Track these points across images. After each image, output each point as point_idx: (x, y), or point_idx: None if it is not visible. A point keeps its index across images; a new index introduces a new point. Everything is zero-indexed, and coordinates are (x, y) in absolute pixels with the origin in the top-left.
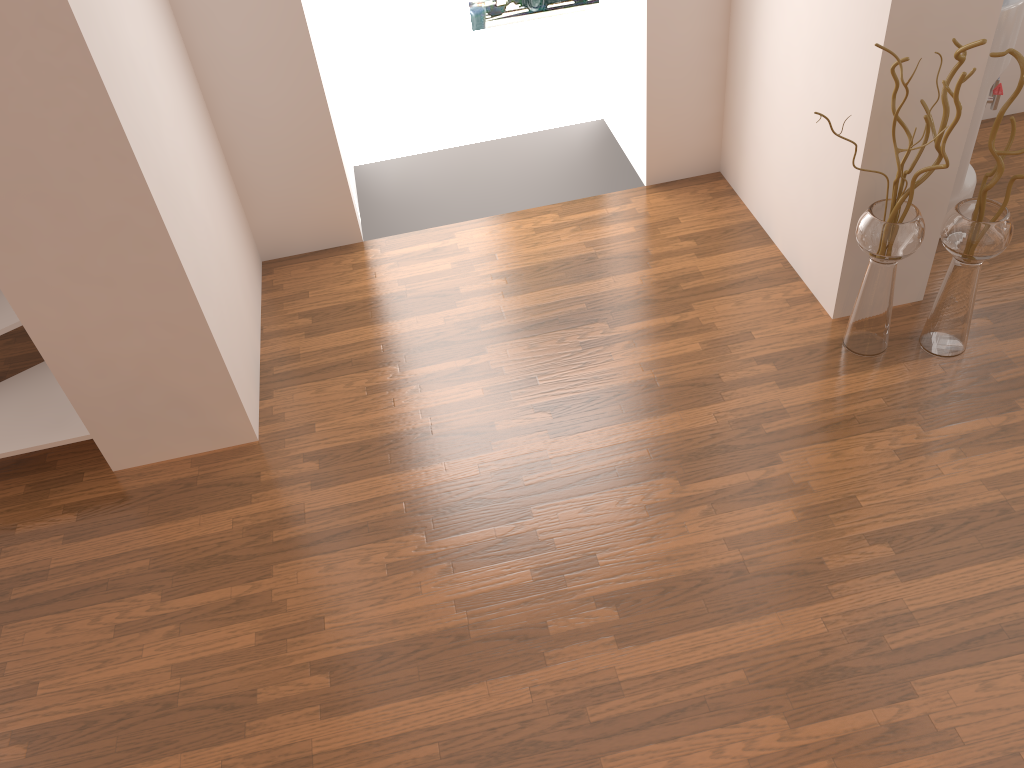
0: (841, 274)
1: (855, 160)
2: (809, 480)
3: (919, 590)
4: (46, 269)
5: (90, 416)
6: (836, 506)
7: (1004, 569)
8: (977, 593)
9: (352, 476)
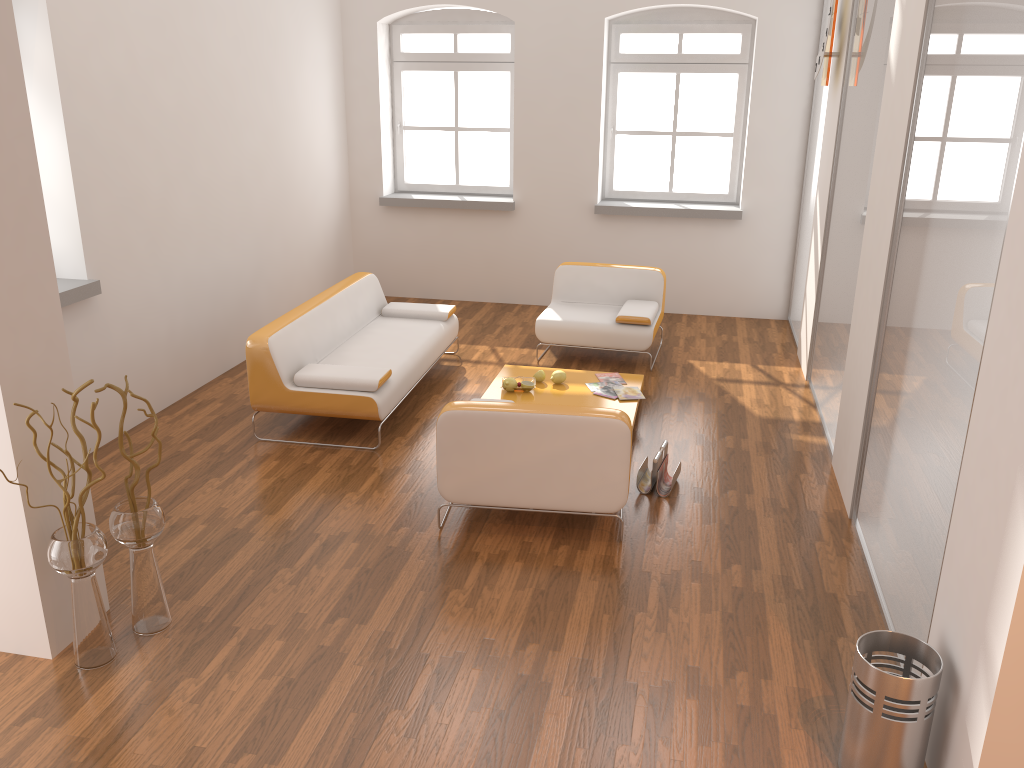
0: (44, 613)
1: (16, 510)
2: (152, 762)
3: (292, 759)
4: None
5: None
6: (189, 761)
7: (322, 709)
8: (322, 733)
9: None
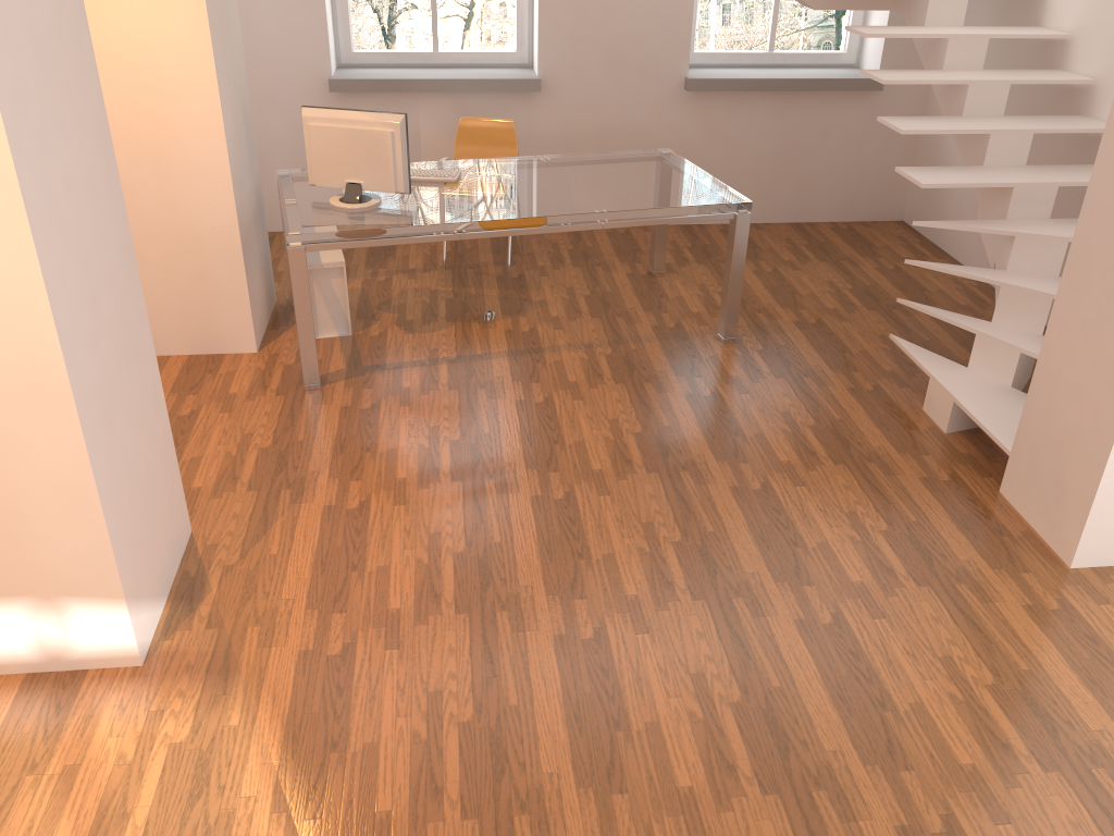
0: None
1: None
2: None
3: None
4: (1076, 318)
5: (1019, 439)
6: None
7: None
8: None
9: (1049, 632)
